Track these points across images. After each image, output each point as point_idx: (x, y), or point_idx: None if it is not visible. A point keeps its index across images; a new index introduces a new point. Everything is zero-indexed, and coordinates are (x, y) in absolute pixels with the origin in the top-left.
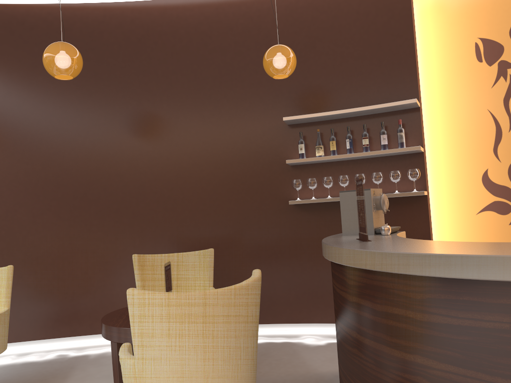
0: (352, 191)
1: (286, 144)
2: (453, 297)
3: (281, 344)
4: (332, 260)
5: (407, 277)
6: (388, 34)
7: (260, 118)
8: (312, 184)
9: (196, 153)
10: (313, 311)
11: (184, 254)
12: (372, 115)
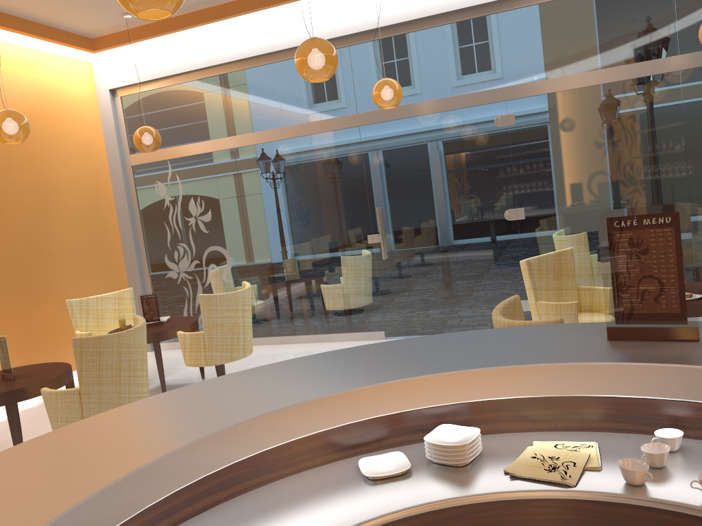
0: None
1: None
2: None
3: None
4: None
5: None
6: None
7: None
8: None
9: None
10: None
11: None
12: None
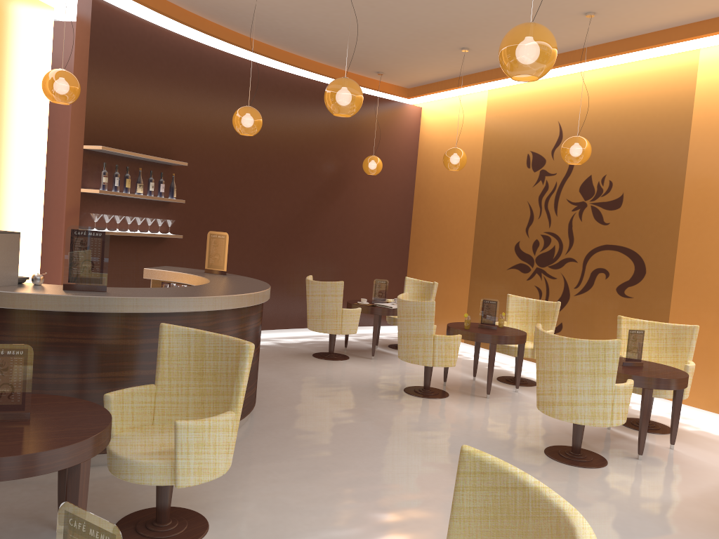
0: (3, 233)
1: None
2: (226, 320)
3: None
4: (120, 310)
5: (205, 312)
6: None
7: None
8: None
9: None
10: None
11: None
12: None
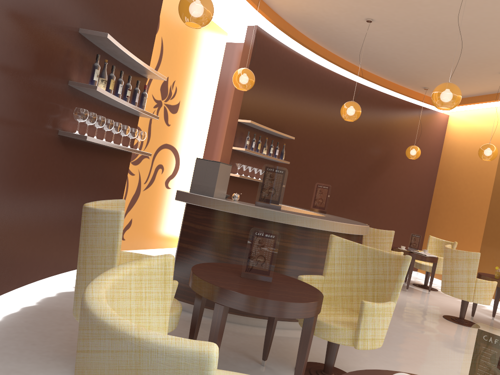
0: (225, 164)
1: (72, 56)
2: None
3: (60, 311)
4: (293, 223)
5: (338, 234)
6: (150, 0)
7: (64, 5)
8: (96, 120)
9: (6, 8)
10: (40, 266)
11: (95, 205)
12: (125, 67)
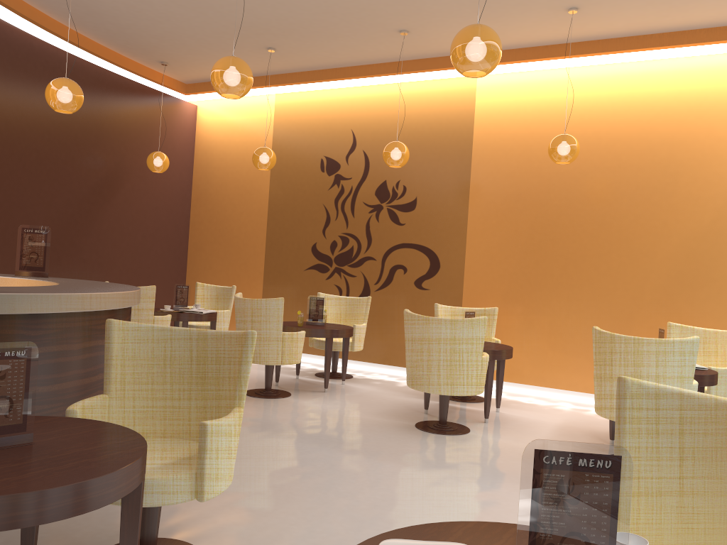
0: None
1: None
2: None
3: None
4: (20, 311)
5: (102, 312)
6: None
7: None
8: None
9: None
10: None
11: None
12: None
